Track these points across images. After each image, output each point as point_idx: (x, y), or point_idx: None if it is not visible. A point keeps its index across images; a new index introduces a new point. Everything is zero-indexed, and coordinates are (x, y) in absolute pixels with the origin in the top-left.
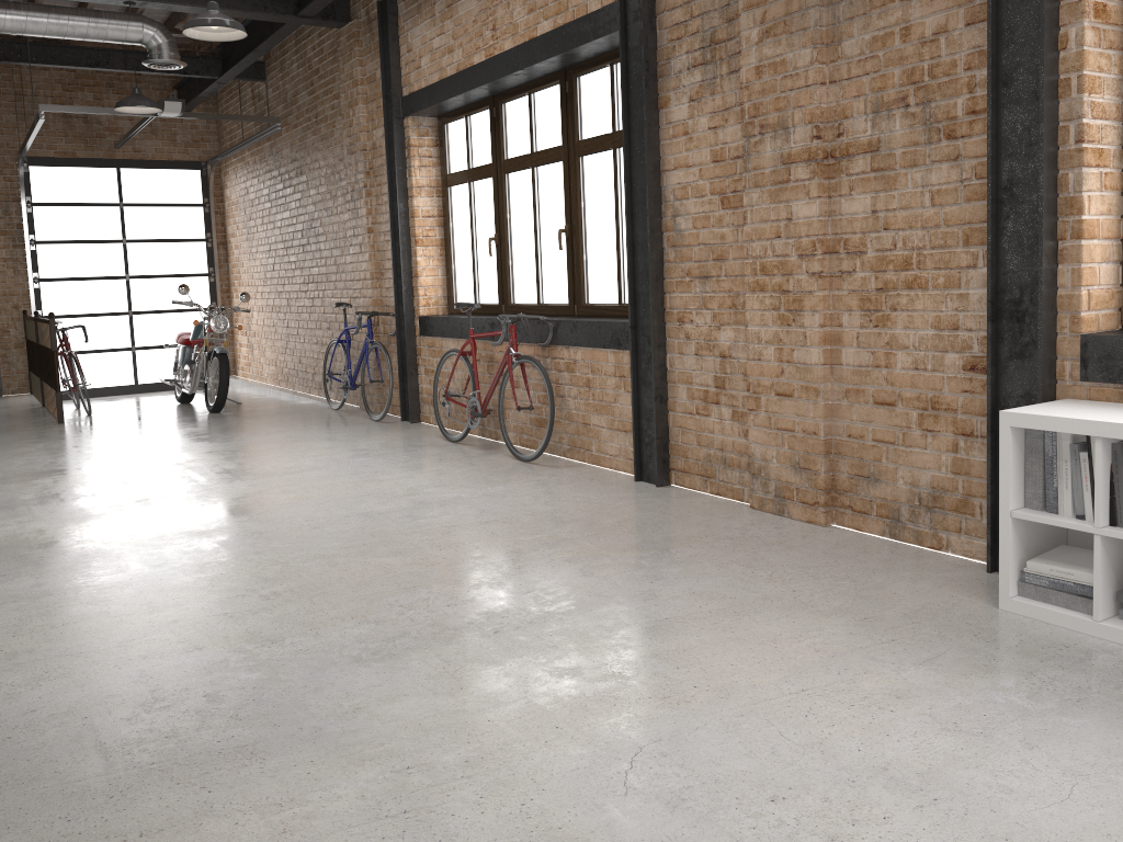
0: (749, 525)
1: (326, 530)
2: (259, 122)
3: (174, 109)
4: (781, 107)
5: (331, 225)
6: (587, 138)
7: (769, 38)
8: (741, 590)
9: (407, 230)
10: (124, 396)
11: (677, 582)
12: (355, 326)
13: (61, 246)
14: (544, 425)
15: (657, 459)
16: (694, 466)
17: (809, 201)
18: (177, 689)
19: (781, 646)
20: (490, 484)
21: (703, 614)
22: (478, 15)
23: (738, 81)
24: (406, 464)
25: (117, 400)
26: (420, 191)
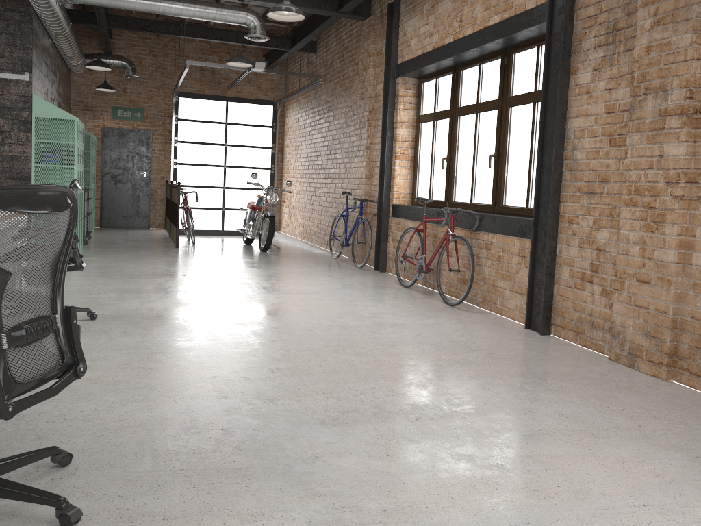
0: (607, 371)
1: (316, 332)
2: (309, 78)
3: (261, 66)
4: (663, 76)
5: (345, 143)
6: (516, 95)
7: (658, 26)
8: (598, 418)
9: (390, 149)
10: (215, 236)
11: (550, 405)
12: (352, 207)
13: (191, 145)
14: (466, 283)
15: (542, 316)
16: (569, 324)
17: (678, 143)
18: (206, 421)
19: (627, 467)
20: (426, 317)
21: (568, 432)
22: (451, 12)
23: (631, 57)
24: (373, 297)
25: (211, 238)
26: (402, 124)
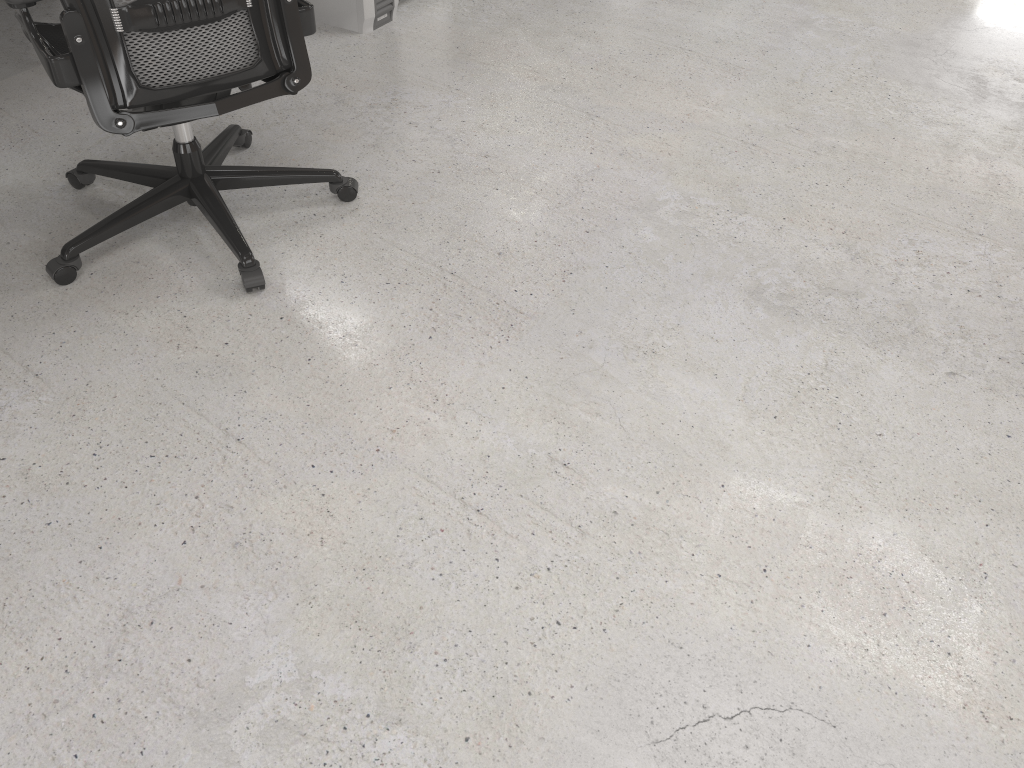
0: None
1: None
2: None
3: None
4: None
5: None
6: None
7: None
8: None
9: None
10: None
11: None
12: None
13: None
14: None
15: None
16: None
17: None
18: (585, 207)
19: None
20: None
21: None
22: None
23: None
24: None
25: None
26: None
